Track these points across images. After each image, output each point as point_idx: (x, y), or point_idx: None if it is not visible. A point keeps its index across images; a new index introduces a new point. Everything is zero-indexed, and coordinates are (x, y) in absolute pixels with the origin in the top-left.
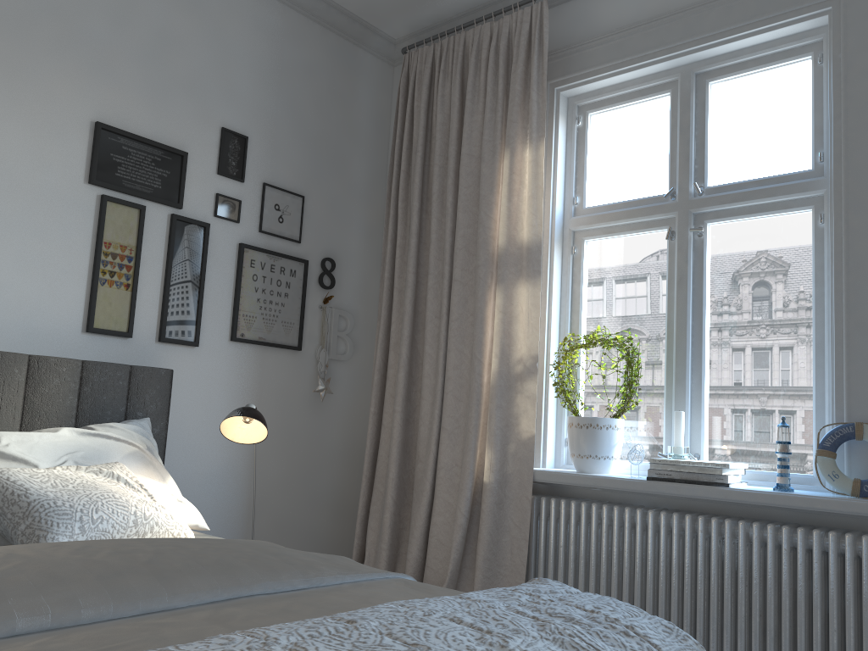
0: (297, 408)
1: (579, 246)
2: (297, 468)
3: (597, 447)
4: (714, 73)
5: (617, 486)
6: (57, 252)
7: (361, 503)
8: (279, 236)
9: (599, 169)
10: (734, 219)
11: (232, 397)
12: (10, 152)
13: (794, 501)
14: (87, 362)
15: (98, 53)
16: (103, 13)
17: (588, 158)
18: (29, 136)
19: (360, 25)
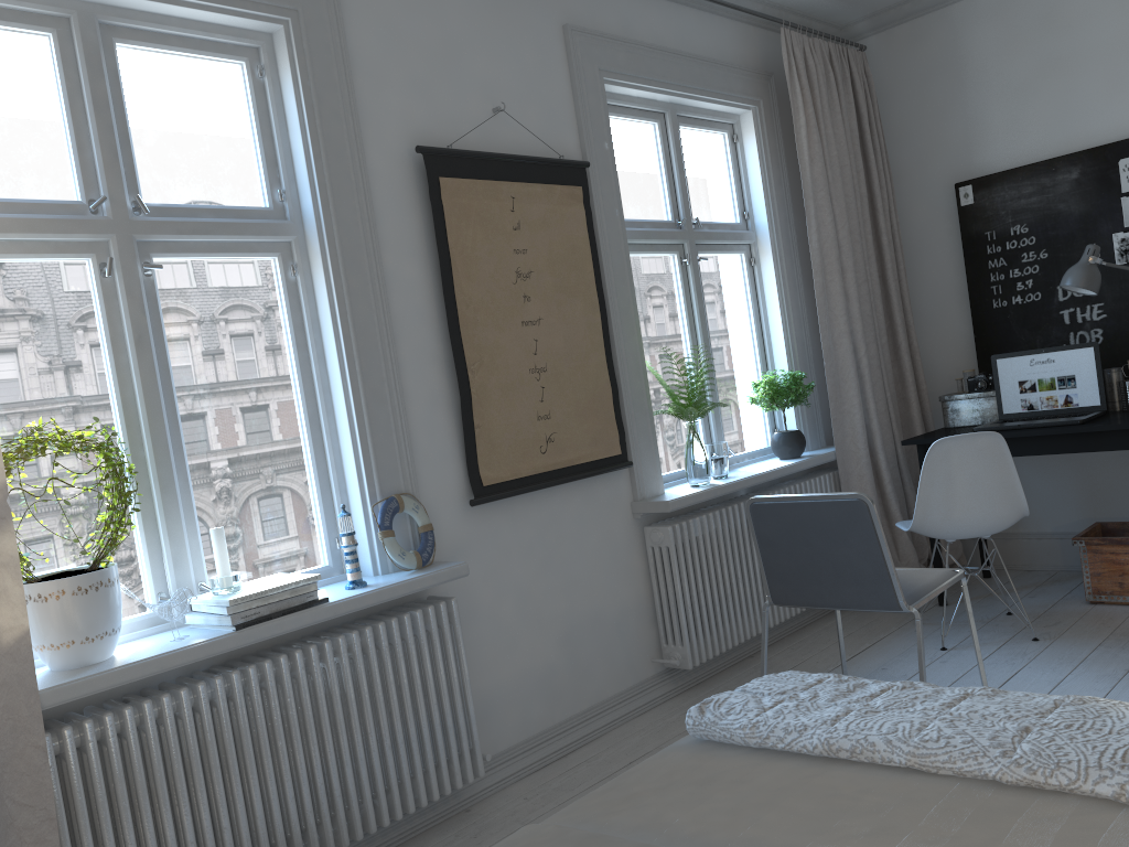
0: None
1: None
2: None
3: (114, 616)
4: (124, 32)
5: (198, 655)
6: None
7: None
8: None
9: None
10: (190, 256)
11: None
12: None
13: (398, 590)
14: None
15: None
16: None
17: None
18: None
19: None
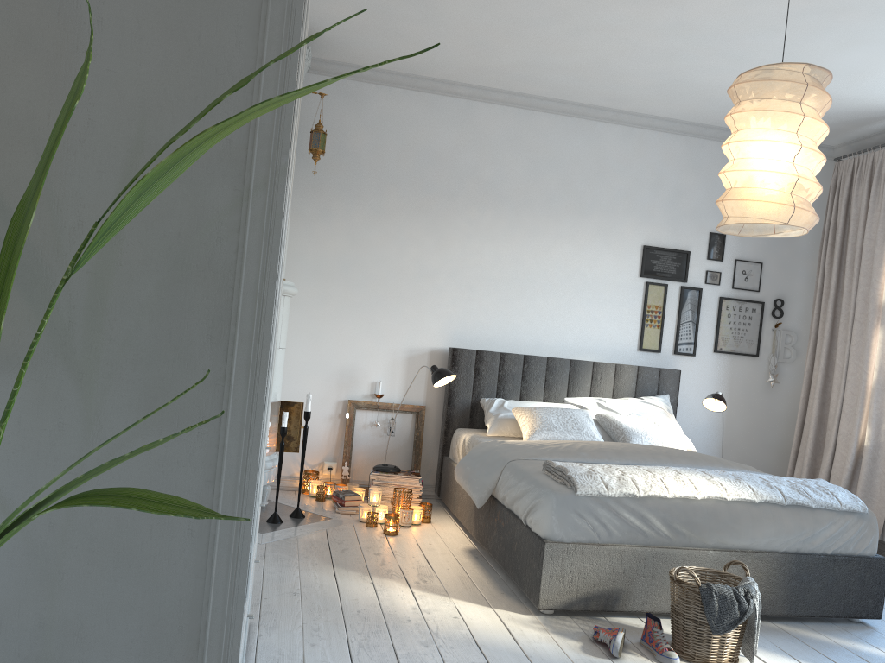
0: (755, 391)
1: None
2: (754, 426)
3: None
4: None
5: None
6: (626, 312)
7: (792, 451)
8: (744, 290)
9: None
10: None
11: (714, 384)
12: (606, 268)
13: None
14: (640, 367)
15: (644, 210)
16: (647, 188)
17: None
18: (614, 259)
19: None
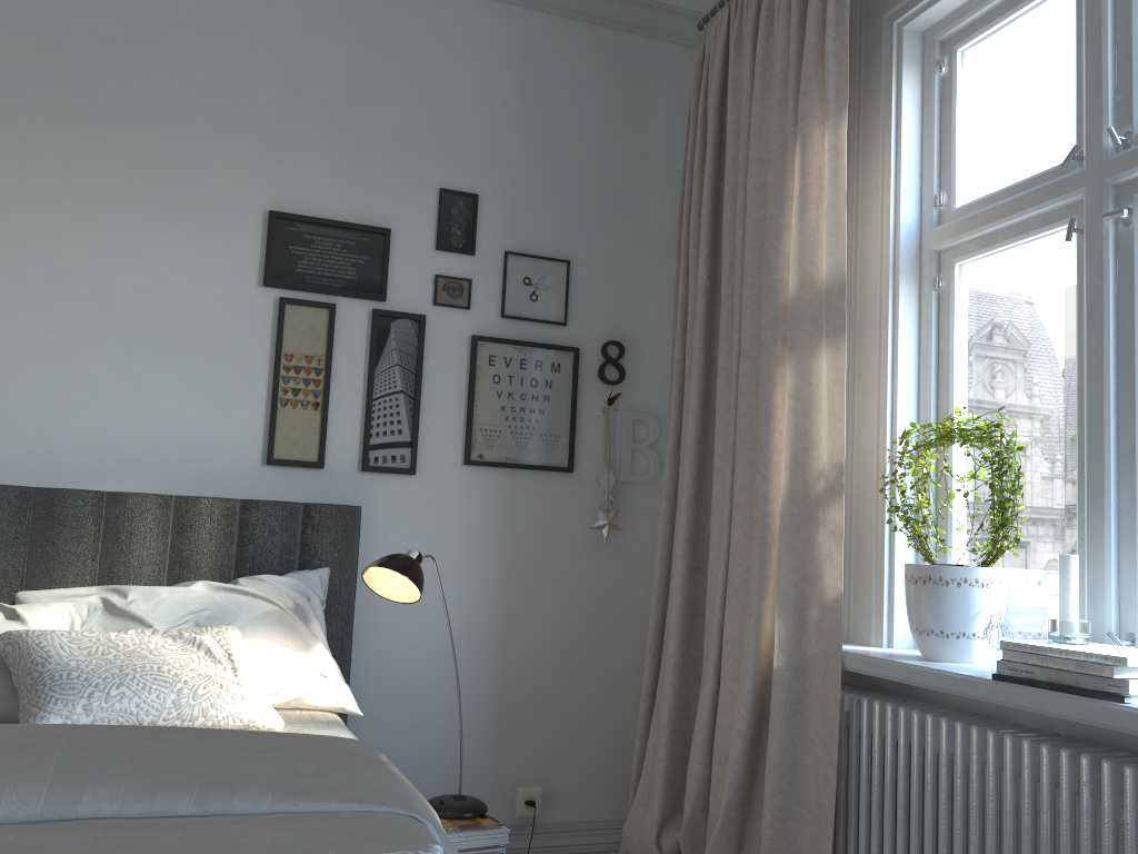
0: (572, 551)
1: (946, 275)
2: (574, 634)
3: (941, 618)
4: None
5: (950, 687)
6: (227, 372)
7: (644, 689)
8: (531, 320)
9: (976, 140)
10: None
11: (470, 539)
12: (169, 263)
13: None
14: (245, 501)
15: (270, 129)
16: (275, 79)
17: (961, 125)
18: (190, 241)
19: (643, 7)
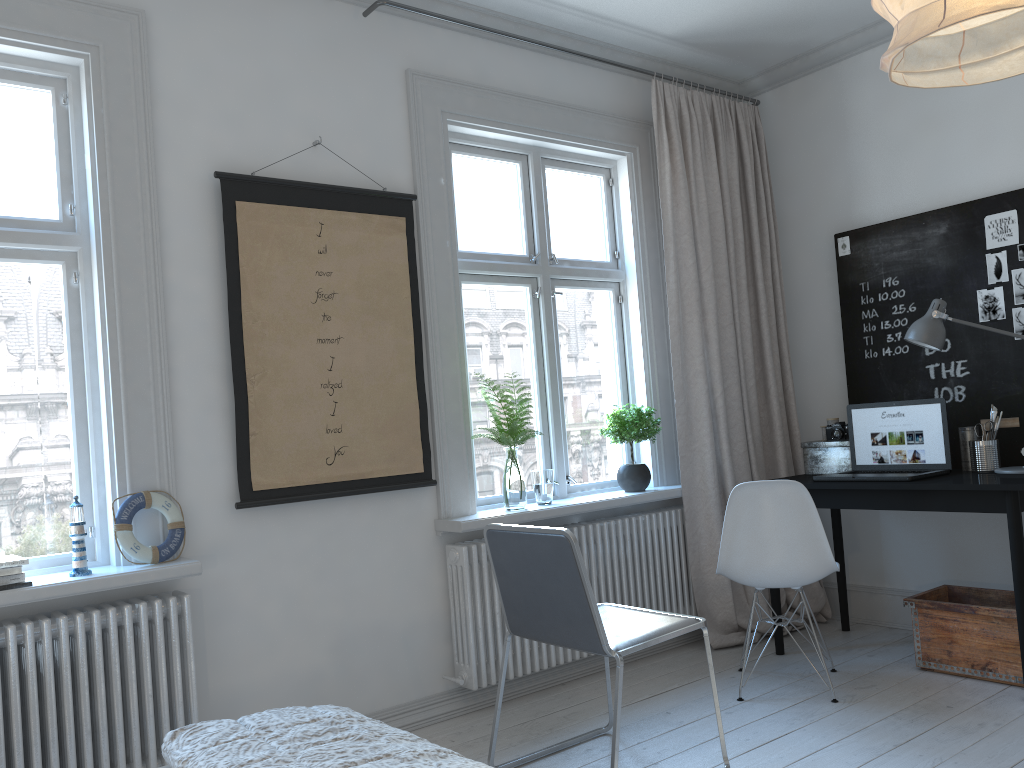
0: None
1: None
2: None
3: None
4: None
5: None
6: None
7: None
8: None
9: None
10: None
11: None
12: None
13: (113, 582)
14: None
15: None
16: None
17: None
18: None
19: None
